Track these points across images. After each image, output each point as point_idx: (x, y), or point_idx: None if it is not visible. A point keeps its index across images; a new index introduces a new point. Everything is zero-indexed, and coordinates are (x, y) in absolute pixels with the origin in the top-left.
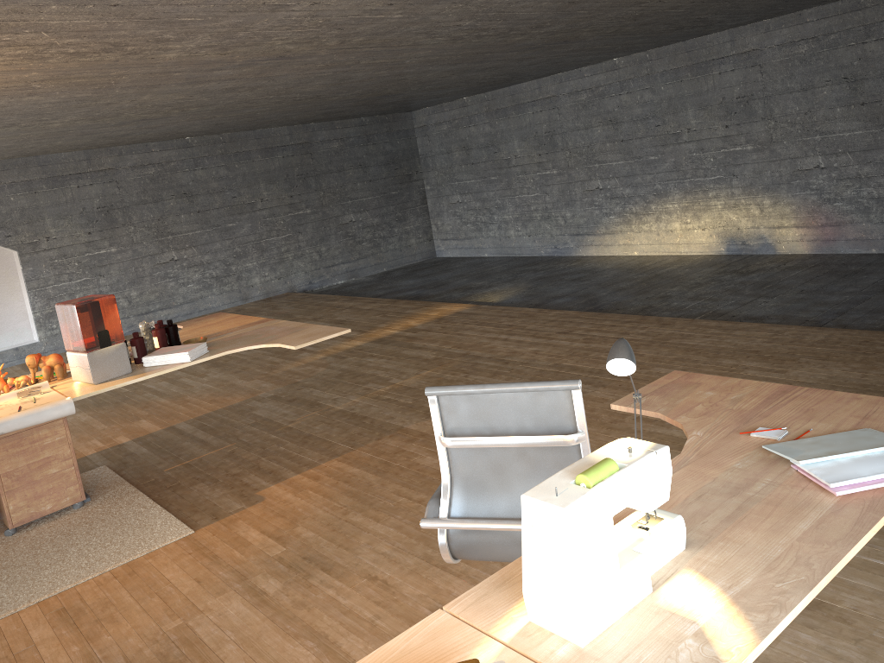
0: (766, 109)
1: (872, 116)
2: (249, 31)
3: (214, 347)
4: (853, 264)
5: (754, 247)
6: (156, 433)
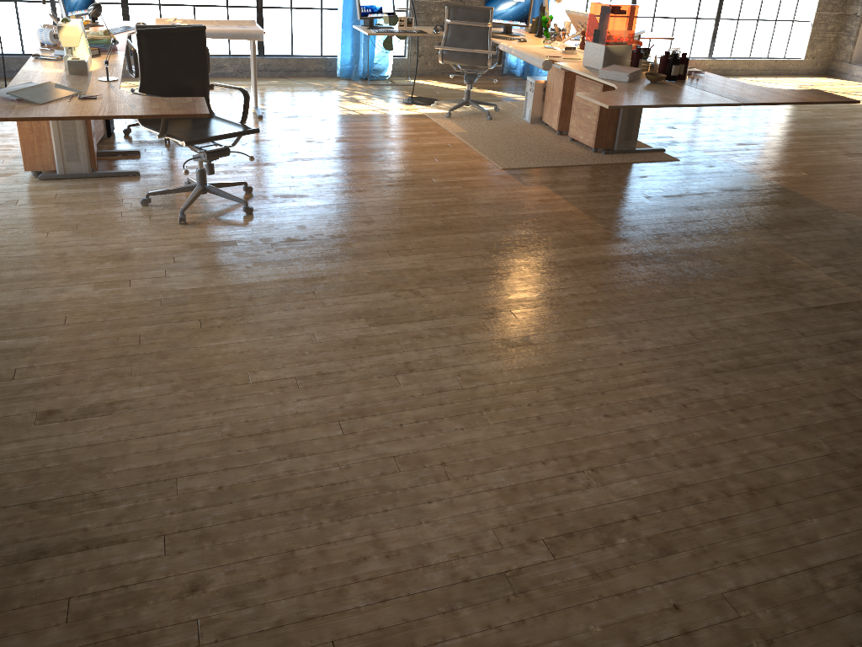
0: None
1: None
2: None
3: (643, 84)
4: None
5: None
6: (749, 175)
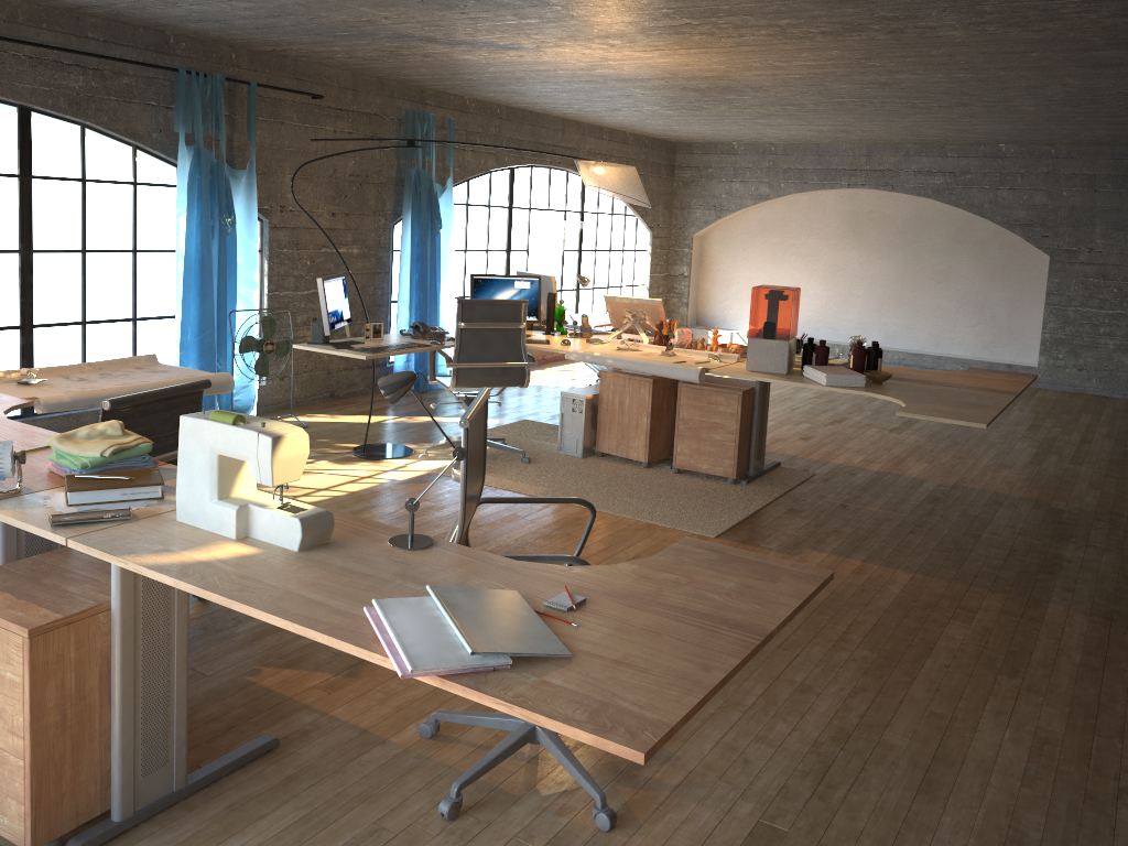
0: None
1: None
2: (988, 4)
3: (882, 387)
4: None
5: None
6: (901, 477)
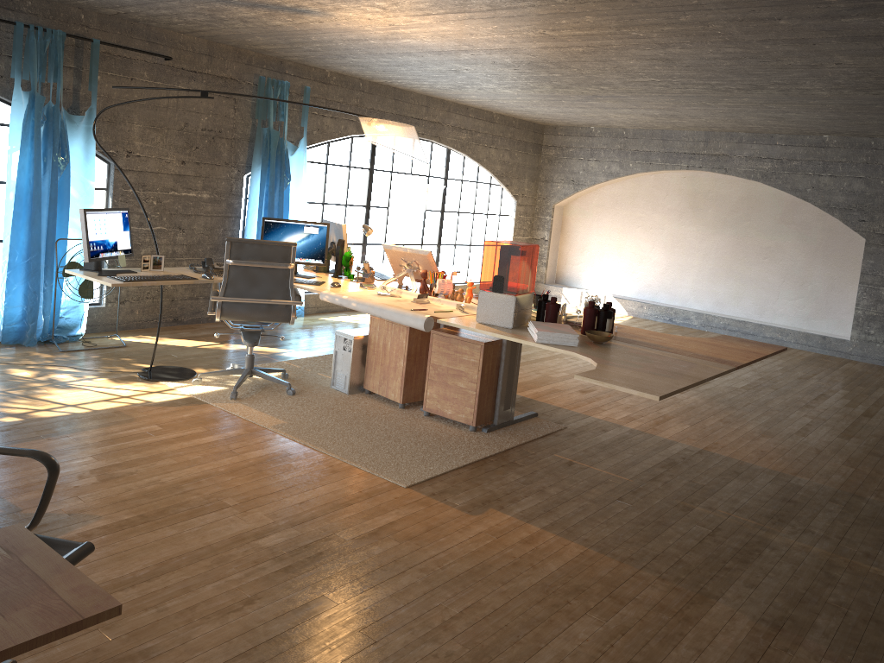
0: None
1: None
2: None
3: (597, 348)
4: None
5: None
6: (652, 437)
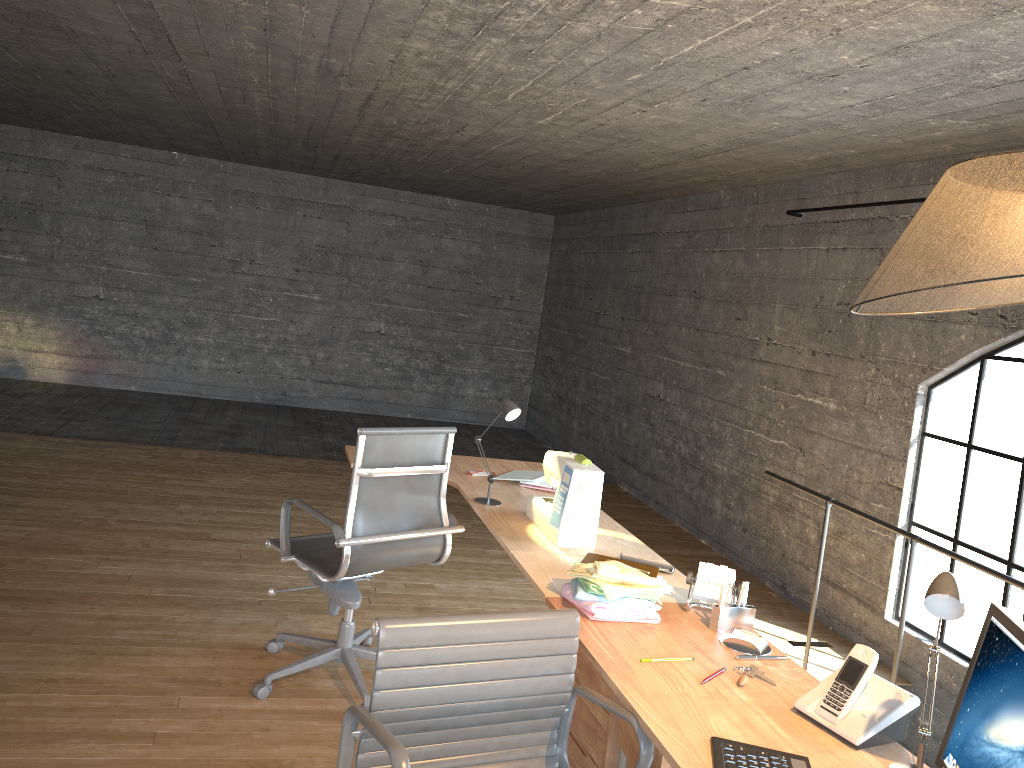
0: (55, 224)
1: (162, 262)
2: None
3: None
4: (126, 398)
5: (0, 369)
6: None
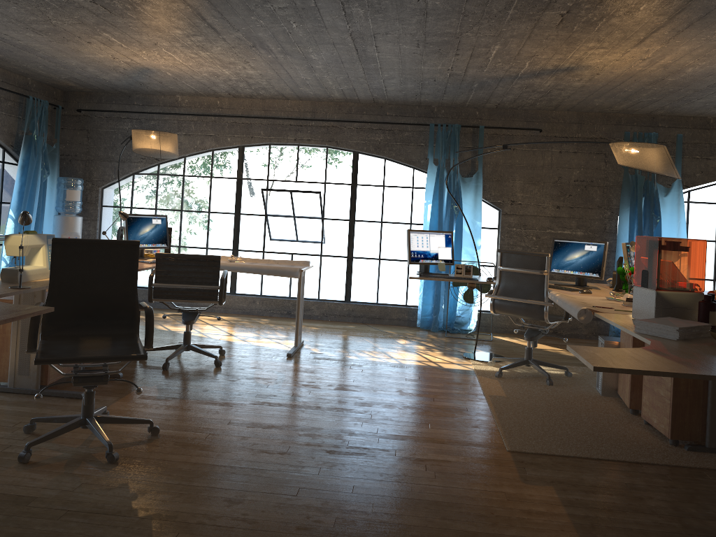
0: None
1: None
2: None
3: (703, 345)
4: None
5: None
6: None
